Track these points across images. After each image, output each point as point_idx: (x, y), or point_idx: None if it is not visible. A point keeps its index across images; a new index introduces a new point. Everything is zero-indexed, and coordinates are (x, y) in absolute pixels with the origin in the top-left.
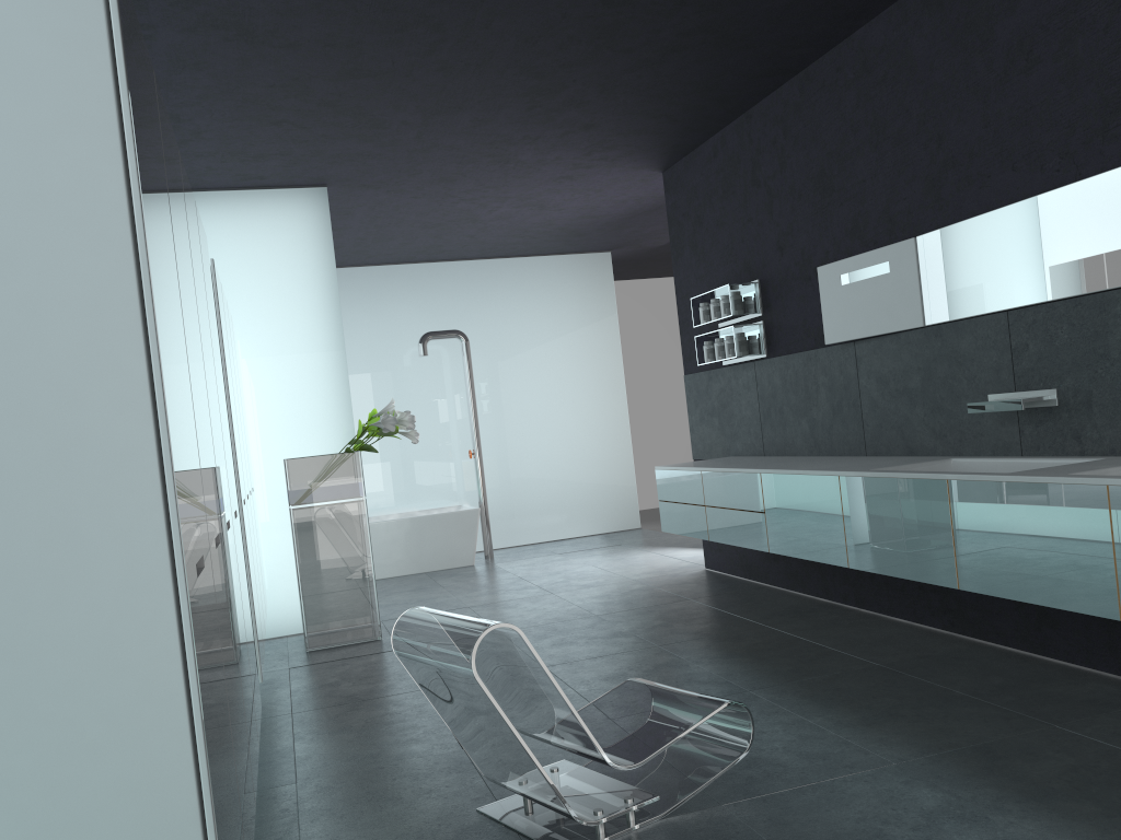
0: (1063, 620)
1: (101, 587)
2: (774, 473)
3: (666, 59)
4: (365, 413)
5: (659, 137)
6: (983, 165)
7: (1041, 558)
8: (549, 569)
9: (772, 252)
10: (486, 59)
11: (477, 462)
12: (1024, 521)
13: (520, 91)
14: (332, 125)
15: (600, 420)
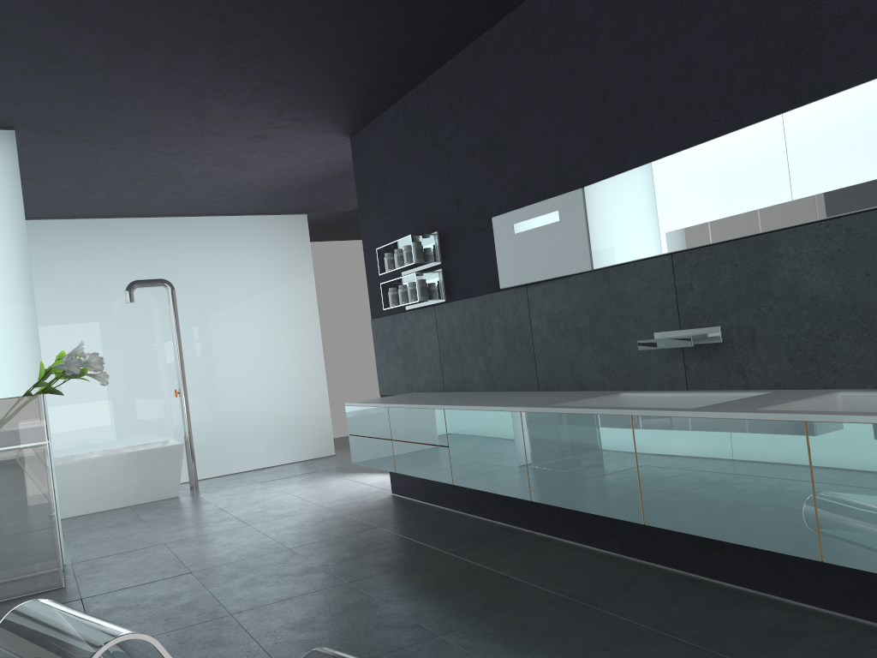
0: (729, 545)
1: None
2: (457, 409)
3: (350, 12)
4: None
5: (346, 100)
6: (646, 119)
7: (733, 495)
8: (249, 498)
9: (449, 206)
10: None
11: (183, 400)
12: (713, 457)
13: (207, 34)
14: (5, 56)
15: (298, 361)
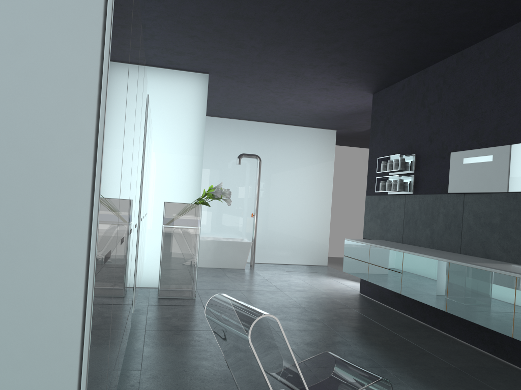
0: None
1: (40, 262)
2: (411, 253)
3: (392, 34)
4: (205, 187)
5: (376, 75)
6: None
7: None
8: (280, 278)
9: (425, 141)
10: (302, 19)
11: (255, 219)
12: None
13: (314, 39)
14: (218, 42)
15: (316, 210)
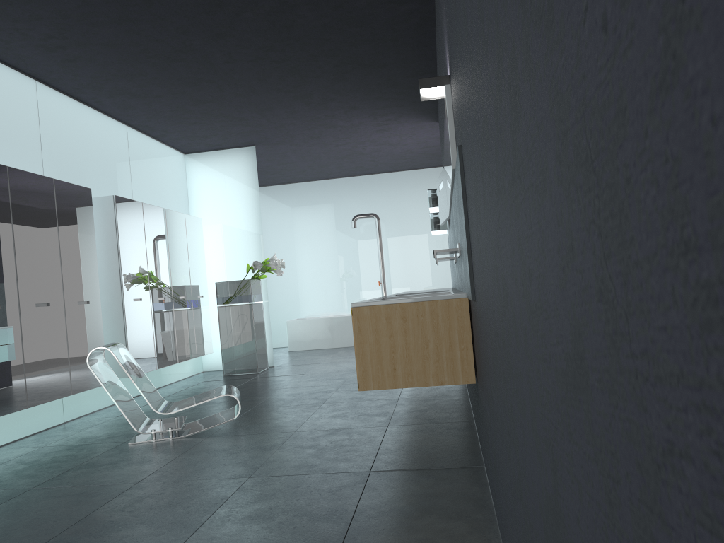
0: None
1: None
2: None
3: (346, 76)
4: (330, 259)
5: (404, 107)
6: None
7: None
8: None
9: None
10: (252, 89)
11: (382, 287)
12: None
13: (290, 98)
14: (220, 121)
15: None
